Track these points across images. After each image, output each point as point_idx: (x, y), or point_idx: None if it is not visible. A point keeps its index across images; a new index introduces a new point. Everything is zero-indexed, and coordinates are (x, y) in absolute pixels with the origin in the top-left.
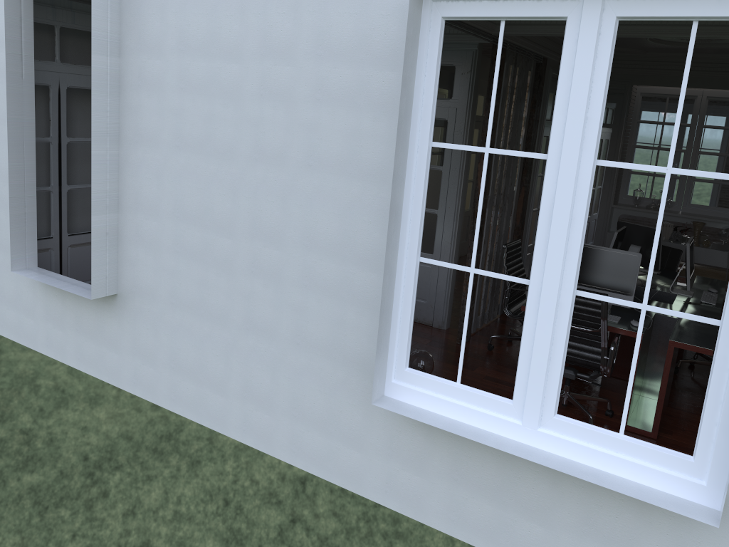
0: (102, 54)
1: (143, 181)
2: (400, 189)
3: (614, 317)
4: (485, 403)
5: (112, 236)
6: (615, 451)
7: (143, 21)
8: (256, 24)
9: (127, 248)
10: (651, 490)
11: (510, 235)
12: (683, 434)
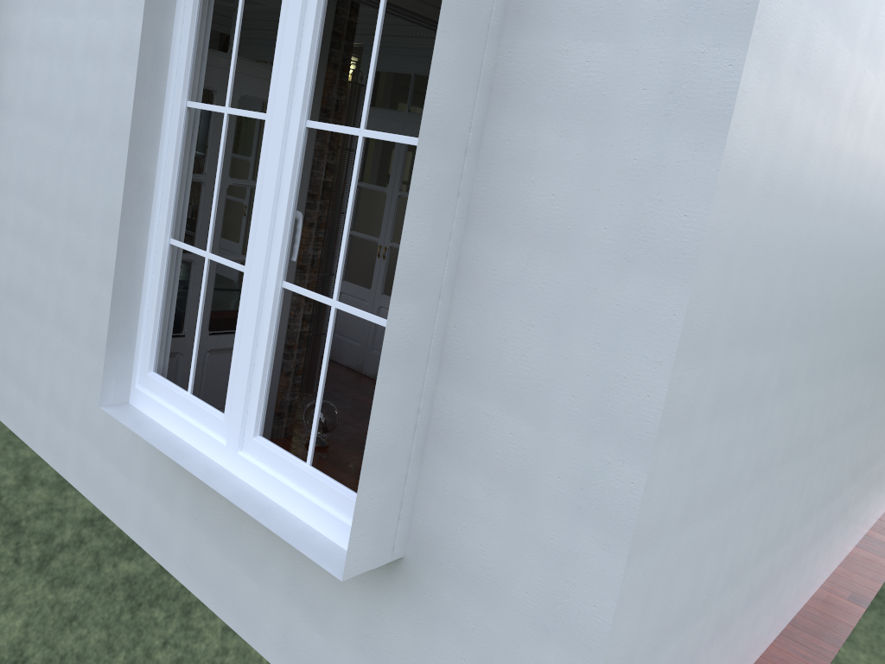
0: None
1: None
2: (149, 154)
3: None
4: (203, 417)
5: None
6: (297, 484)
7: None
8: None
9: None
10: (315, 535)
11: None
12: None
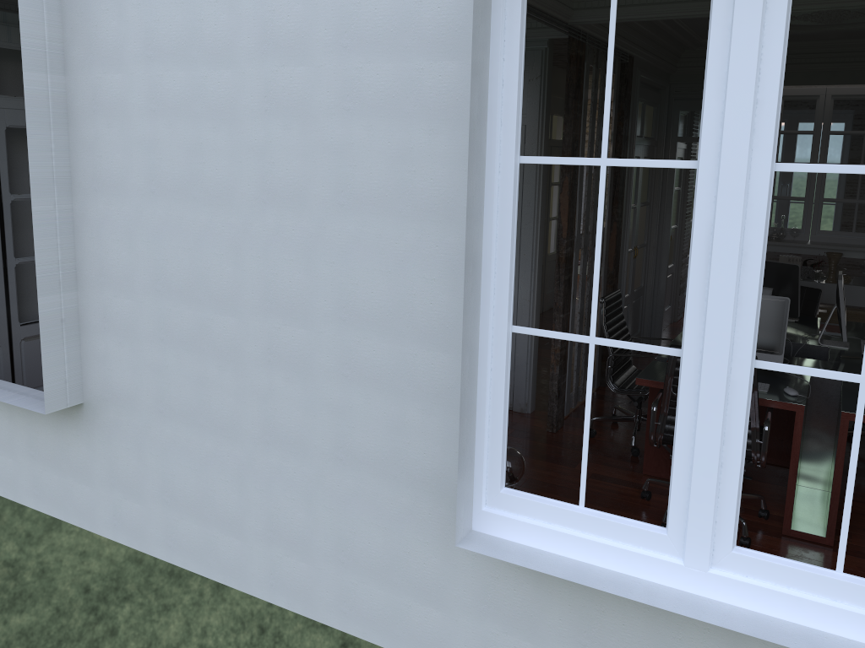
0: (38, 70)
1: (108, 245)
2: (477, 229)
3: (761, 384)
4: (624, 535)
5: (71, 324)
6: (832, 598)
7: (94, 20)
8: (252, 10)
9: (92, 339)
10: None
11: (603, 285)
12: (864, 535)
